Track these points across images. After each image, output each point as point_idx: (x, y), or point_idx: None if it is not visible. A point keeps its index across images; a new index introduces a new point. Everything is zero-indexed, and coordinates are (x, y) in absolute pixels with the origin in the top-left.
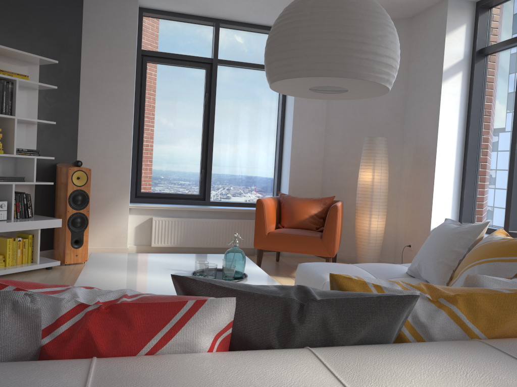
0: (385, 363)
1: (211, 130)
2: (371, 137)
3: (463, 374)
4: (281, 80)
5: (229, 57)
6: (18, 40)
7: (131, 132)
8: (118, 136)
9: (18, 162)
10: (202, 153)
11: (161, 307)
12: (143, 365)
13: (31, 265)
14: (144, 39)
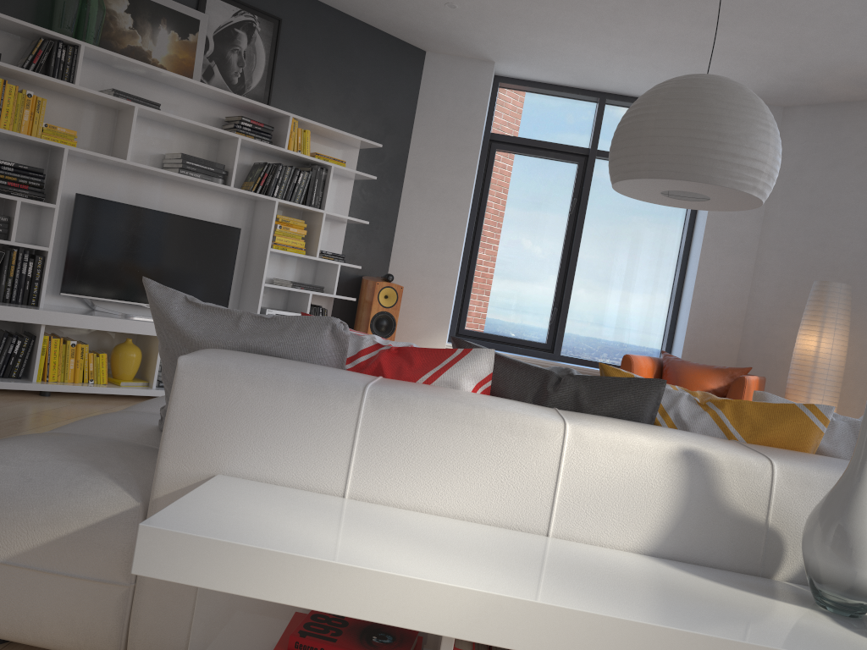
0: (610, 419)
1: (574, 252)
2: (822, 282)
3: (673, 434)
4: (621, 180)
5: None
6: (340, 117)
7: (461, 244)
8: (443, 248)
9: (319, 268)
10: (558, 284)
11: (436, 352)
12: (415, 382)
13: None
14: (496, 118)
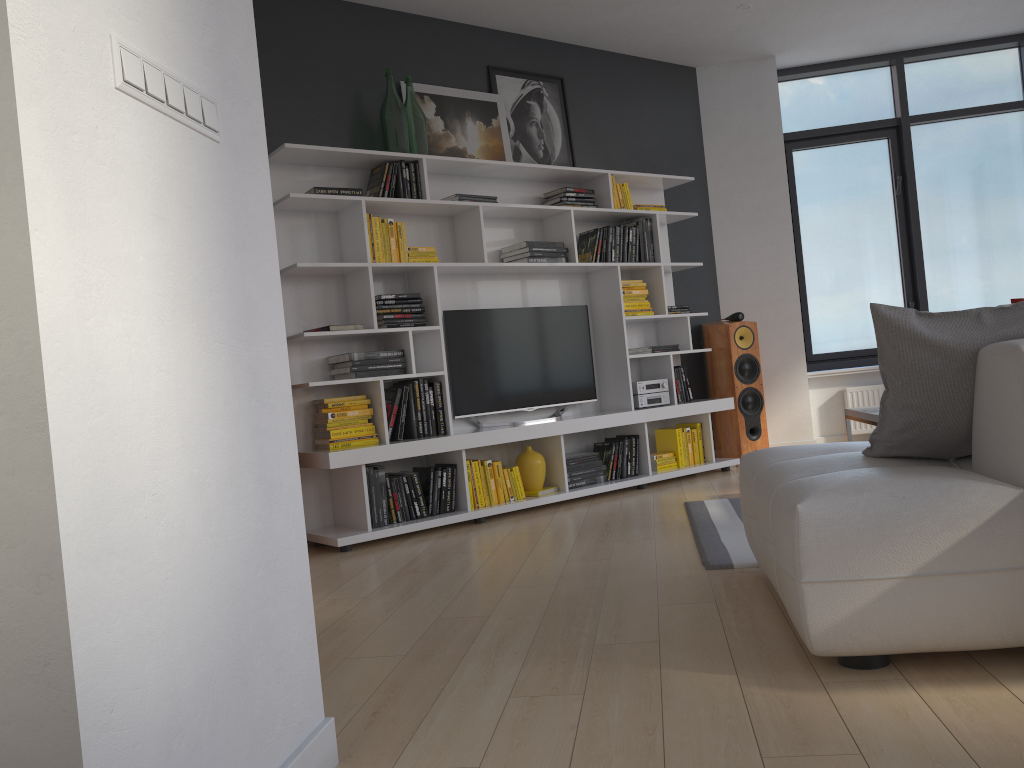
0: None
1: (915, 235)
2: None
3: None
4: None
5: (926, 109)
6: (637, 162)
7: (793, 261)
8: (775, 270)
9: (660, 328)
10: (905, 276)
11: None
12: None
13: (709, 464)
14: (781, 116)
